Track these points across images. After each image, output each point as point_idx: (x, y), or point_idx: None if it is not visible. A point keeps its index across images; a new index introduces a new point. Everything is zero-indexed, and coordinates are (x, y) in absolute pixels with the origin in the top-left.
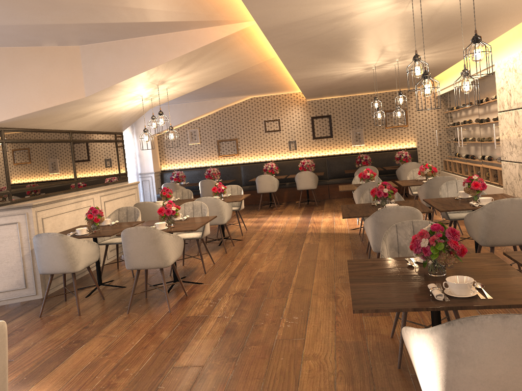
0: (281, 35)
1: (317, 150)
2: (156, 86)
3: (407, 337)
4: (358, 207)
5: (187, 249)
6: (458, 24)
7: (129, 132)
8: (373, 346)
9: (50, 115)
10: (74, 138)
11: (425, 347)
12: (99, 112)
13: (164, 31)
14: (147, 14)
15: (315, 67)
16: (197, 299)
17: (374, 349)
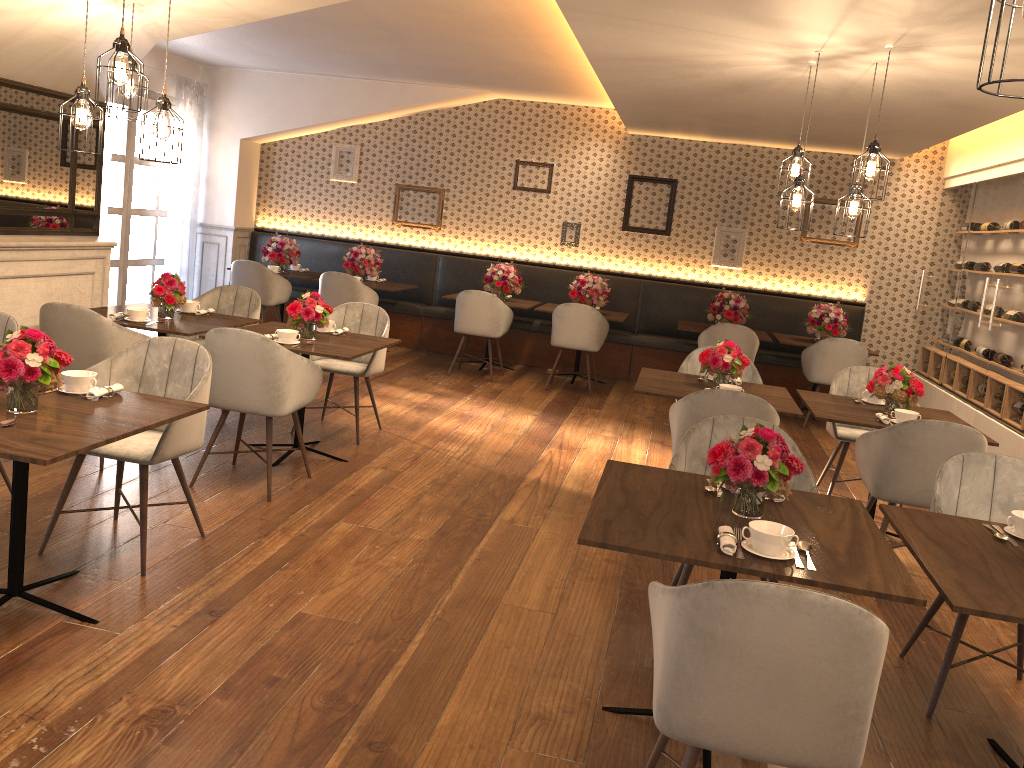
0: None
1: (627, 258)
2: None
3: None
4: (658, 490)
5: (182, 458)
6: None
7: (191, 119)
8: None
9: None
10: None
11: None
12: None
13: None
14: None
15: (643, 18)
16: (6, 705)
17: None
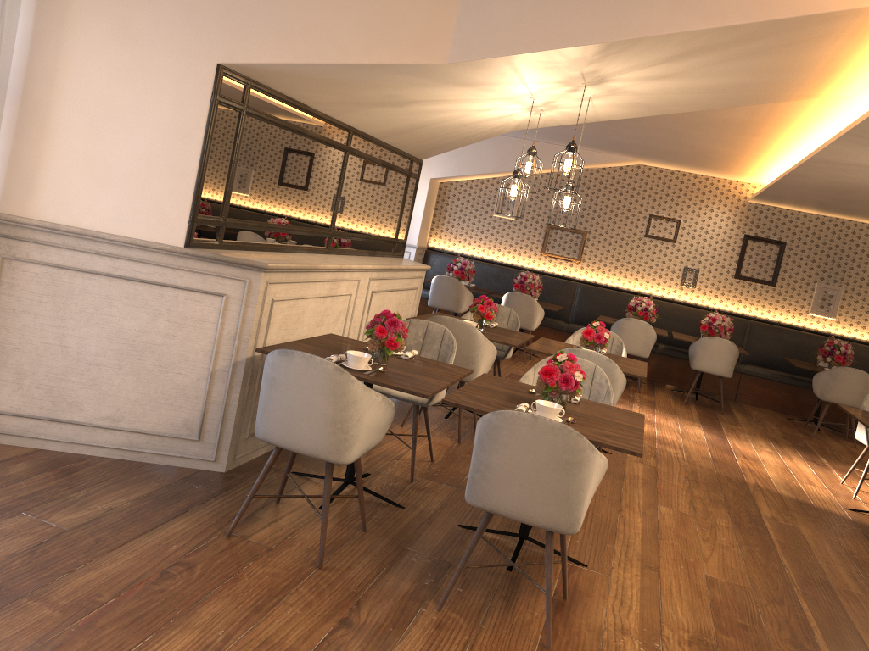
0: None
1: (736, 301)
2: (578, 87)
3: None
4: None
5: None
6: None
7: None
8: None
9: (349, 83)
10: (353, 146)
11: None
12: (432, 107)
13: None
14: None
15: None
16: (597, 621)
17: None
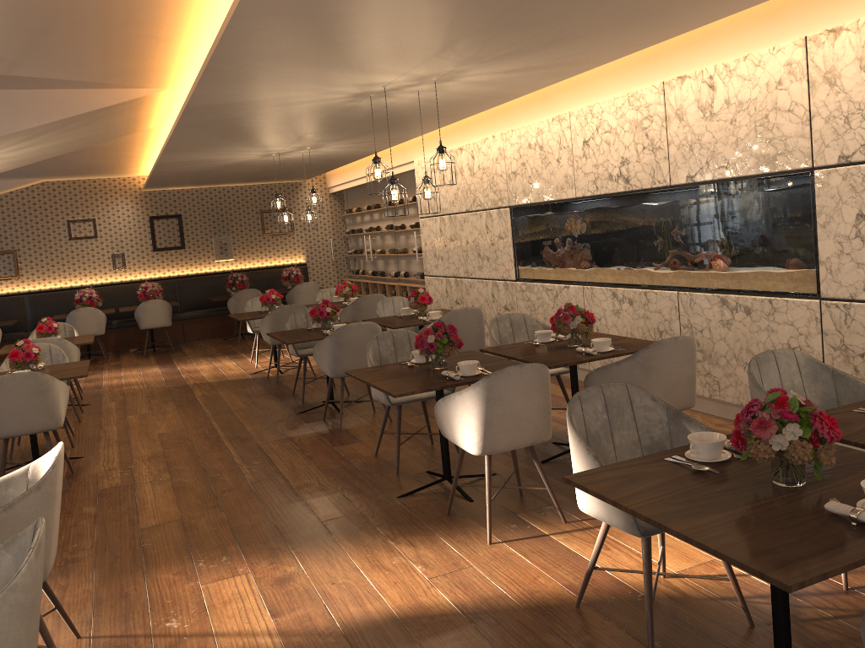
0: (203, 113)
1: (161, 268)
2: None
3: (444, 405)
4: (293, 333)
5: None
6: (396, 119)
7: None
8: (363, 465)
9: None
10: None
11: (468, 402)
12: None
13: (15, 87)
14: (18, 66)
15: (203, 150)
16: (95, 472)
17: (365, 467)
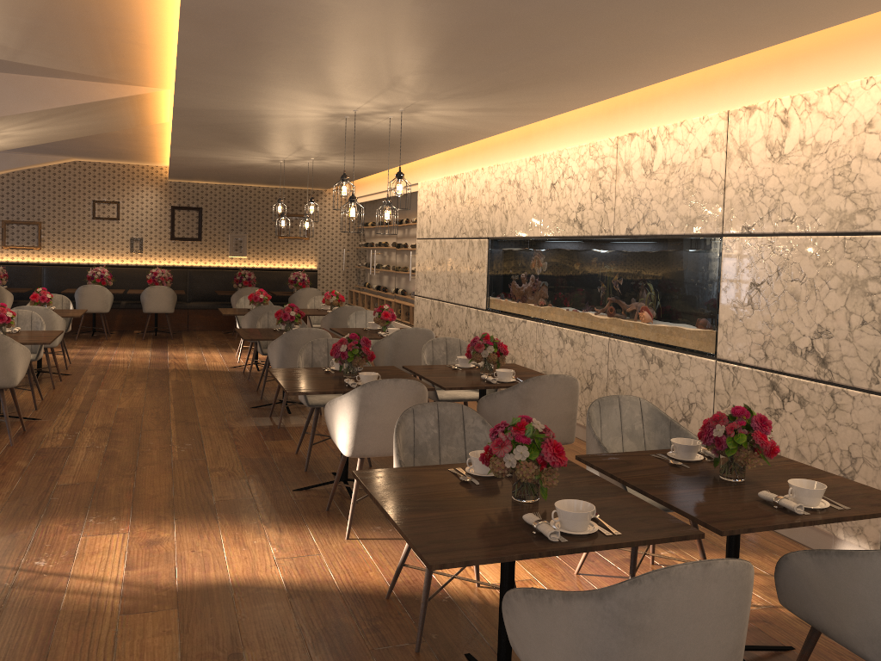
0: (193, 116)
1: (176, 257)
2: None
3: (330, 408)
4: (258, 331)
5: None
6: (385, 142)
7: None
8: (280, 460)
9: None
10: None
11: (345, 406)
12: None
13: (25, 73)
14: (21, 55)
15: (209, 149)
16: (44, 433)
17: (281, 461)
